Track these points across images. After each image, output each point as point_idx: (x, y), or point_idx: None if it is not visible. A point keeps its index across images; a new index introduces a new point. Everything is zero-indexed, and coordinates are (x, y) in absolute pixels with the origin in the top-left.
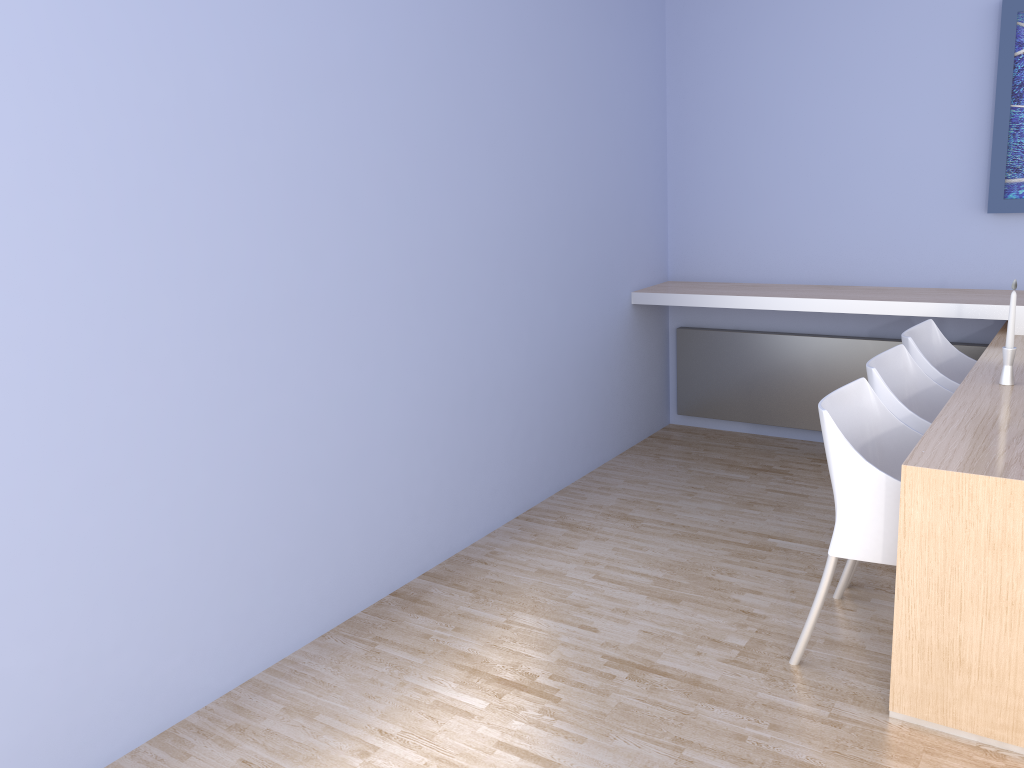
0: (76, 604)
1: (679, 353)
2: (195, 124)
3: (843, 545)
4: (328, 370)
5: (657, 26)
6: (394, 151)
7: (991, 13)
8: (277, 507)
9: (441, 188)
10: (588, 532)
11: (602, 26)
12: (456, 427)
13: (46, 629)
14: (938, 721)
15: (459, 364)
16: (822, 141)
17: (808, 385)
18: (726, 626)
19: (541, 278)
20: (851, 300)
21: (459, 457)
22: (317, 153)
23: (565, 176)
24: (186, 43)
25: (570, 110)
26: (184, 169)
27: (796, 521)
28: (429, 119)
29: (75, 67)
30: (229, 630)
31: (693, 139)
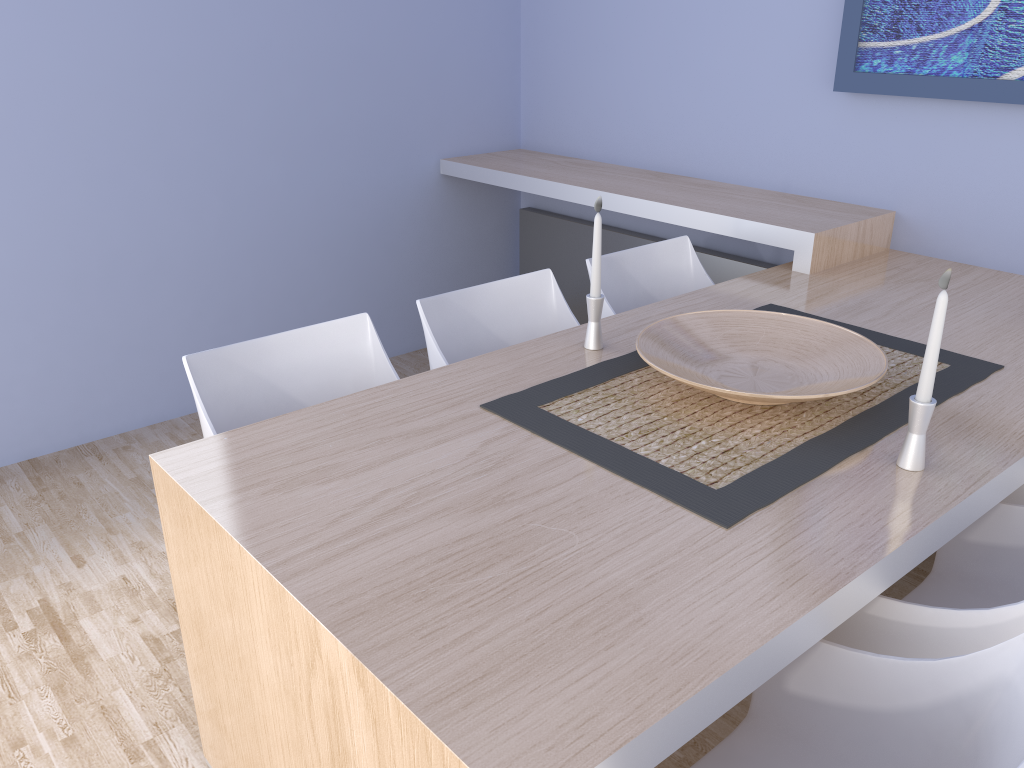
0: None
1: (521, 239)
2: None
3: None
4: None
5: None
6: None
7: None
8: None
9: (25, 10)
10: None
11: None
12: (81, 302)
13: None
14: None
15: (82, 229)
16: None
17: None
18: None
19: (246, 133)
20: (631, 197)
21: (90, 336)
22: None
23: (294, 4)
24: None
25: None
26: None
27: None
28: None
29: None
30: None
31: None
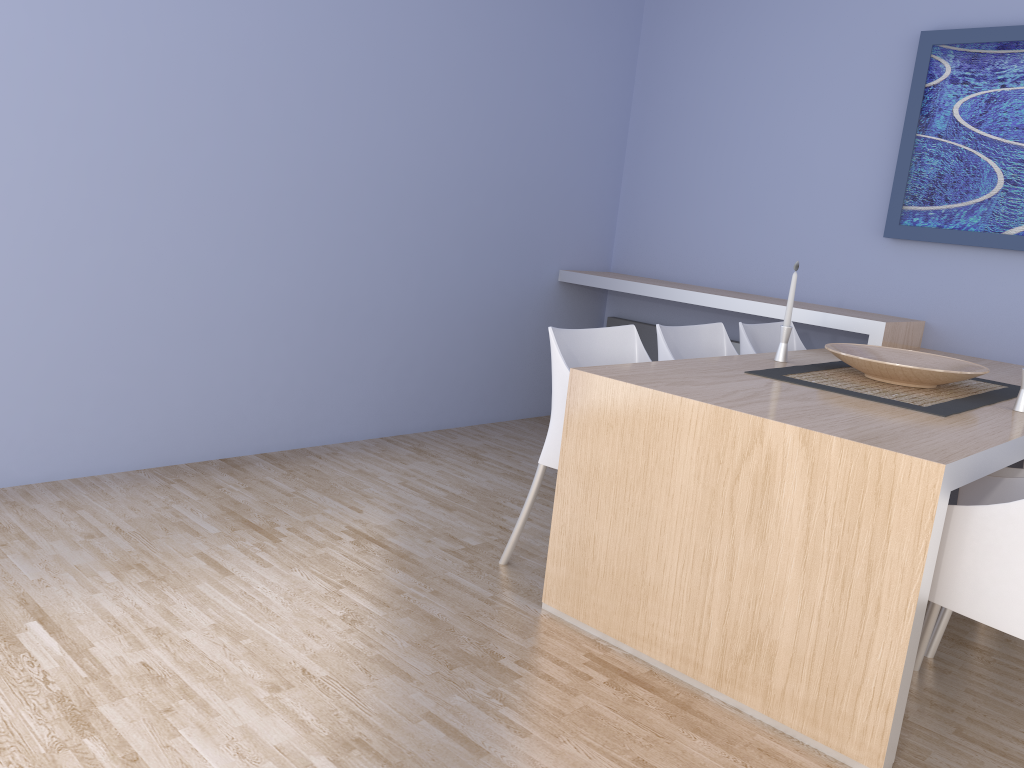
0: None
1: None
2: None
3: (548, 454)
4: (184, 241)
5: (630, 30)
6: (289, 71)
7: (914, 45)
8: (108, 342)
9: (338, 116)
10: (430, 457)
11: (558, 15)
12: (322, 333)
13: None
14: (574, 615)
15: (334, 277)
16: (755, 153)
17: None
18: (474, 532)
19: (446, 226)
20: (735, 298)
21: (321, 361)
22: (203, 53)
23: (490, 141)
24: None
25: (506, 82)
26: (61, 34)
27: None
28: (334, 52)
29: None
30: (39, 431)
31: (649, 140)
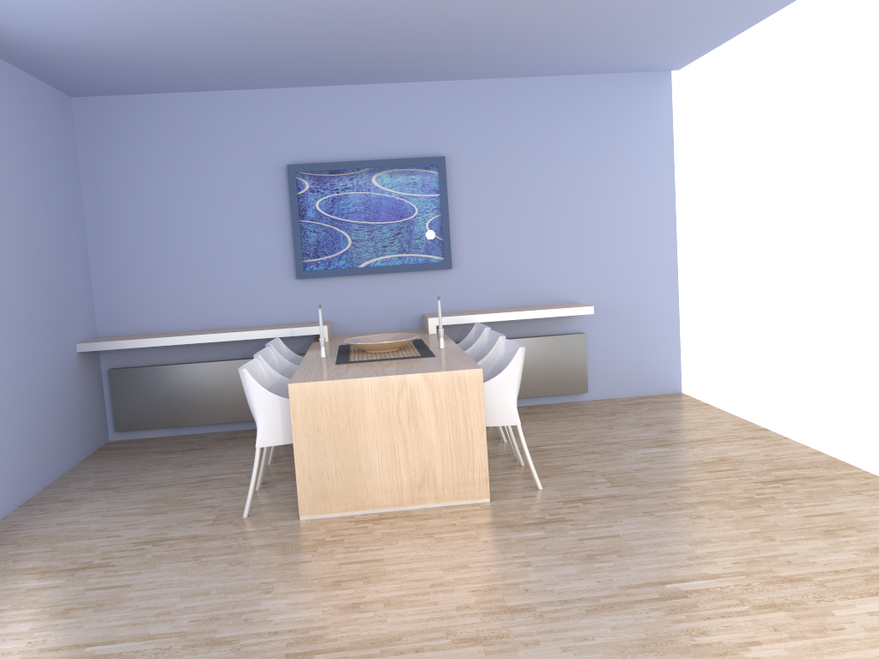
0: None
1: (113, 387)
2: None
3: (263, 439)
4: None
5: (74, 163)
6: None
7: (282, 171)
8: None
9: None
10: (83, 500)
11: (42, 161)
12: None
13: None
14: (323, 512)
15: None
16: (197, 240)
17: (208, 394)
18: (201, 514)
19: (20, 330)
20: (231, 332)
21: None
22: None
23: (29, 260)
24: None
25: (28, 215)
26: None
27: (221, 466)
28: None
29: None
30: None
31: (107, 239)
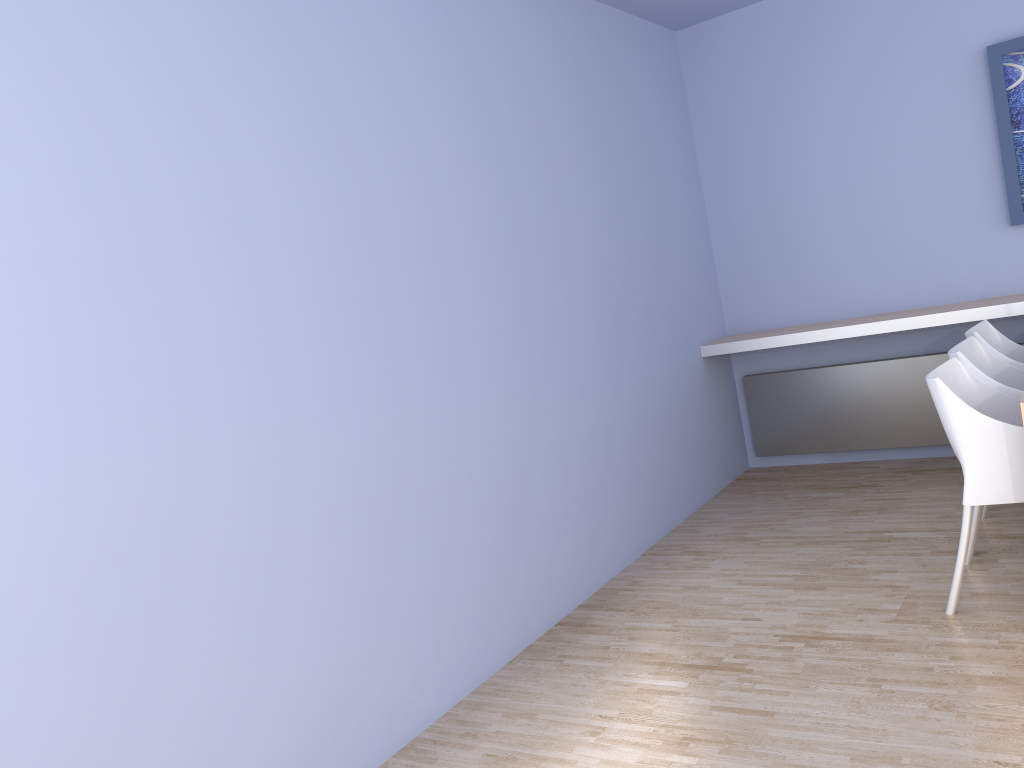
0: (331, 625)
1: (749, 399)
2: (374, 215)
3: (976, 493)
4: (486, 418)
5: (683, 116)
6: (510, 230)
7: (978, 60)
8: (463, 541)
9: (547, 260)
10: (715, 554)
11: (643, 119)
12: (585, 470)
13: (312, 647)
14: None
15: (580, 413)
16: (849, 189)
17: (876, 407)
18: (876, 598)
19: (630, 335)
20: (907, 318)
21: (591, 497)
22: (457, 234)
23: (635, 246)
24: (362, 151)
25: (630, 190)
26: (370, 251)
27: (903, 517)
28: (531, 203)
29: (293, 174)
30: (440, 654)
31: (730, 207)
